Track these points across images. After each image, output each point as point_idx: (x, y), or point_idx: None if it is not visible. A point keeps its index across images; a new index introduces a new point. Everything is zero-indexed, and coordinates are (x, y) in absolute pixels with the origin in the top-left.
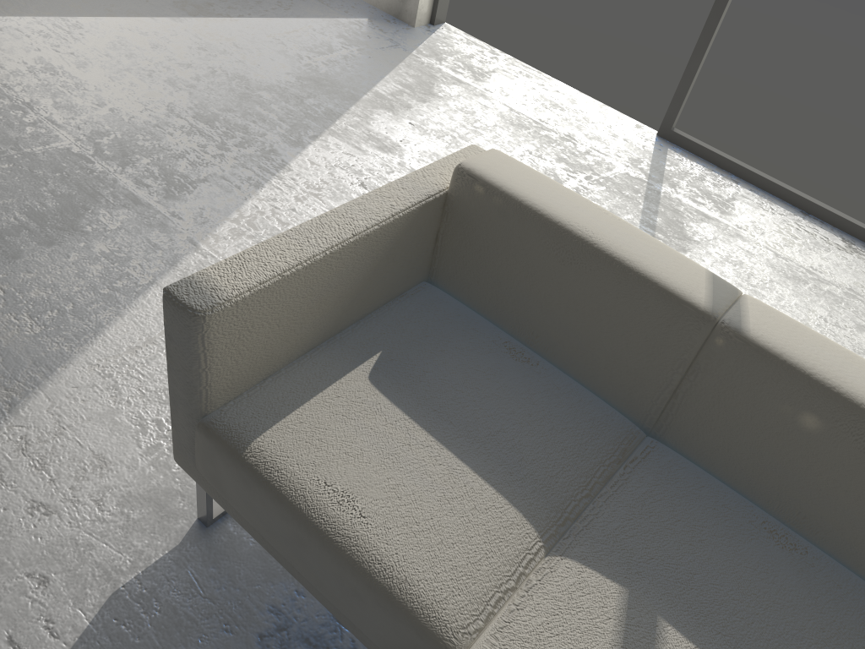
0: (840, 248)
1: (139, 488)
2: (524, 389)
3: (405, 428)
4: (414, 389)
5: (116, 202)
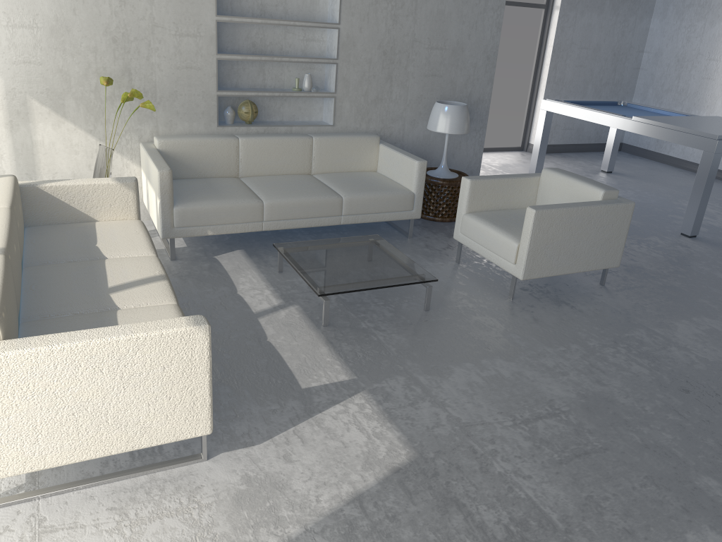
0: None
1: (227, 481)
2: None
3: None
4: None
5: None
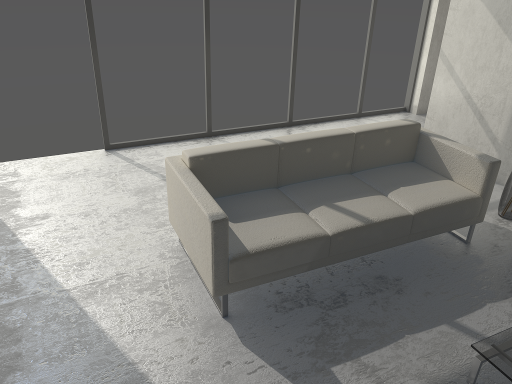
0: (197, 143)
1: (200, 330)
2: (253, 199)
3: (257, 221)
4: (243, 216)
5: (4, 311)
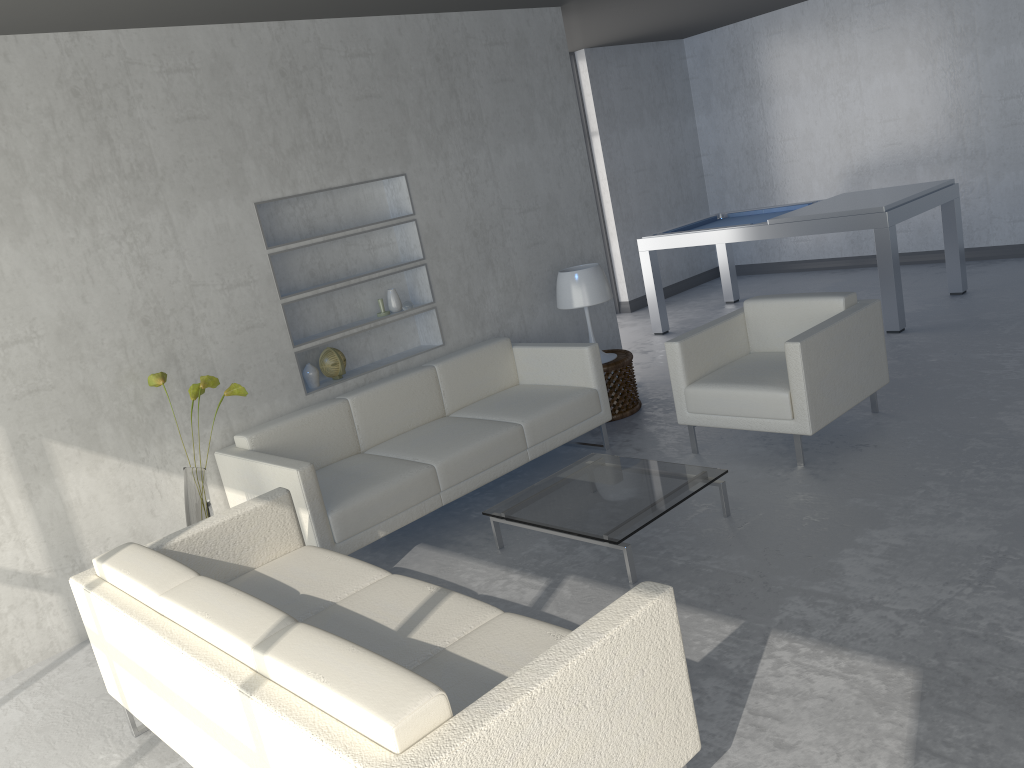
0: None
1: None
2: None
3: None
4: None
5: None
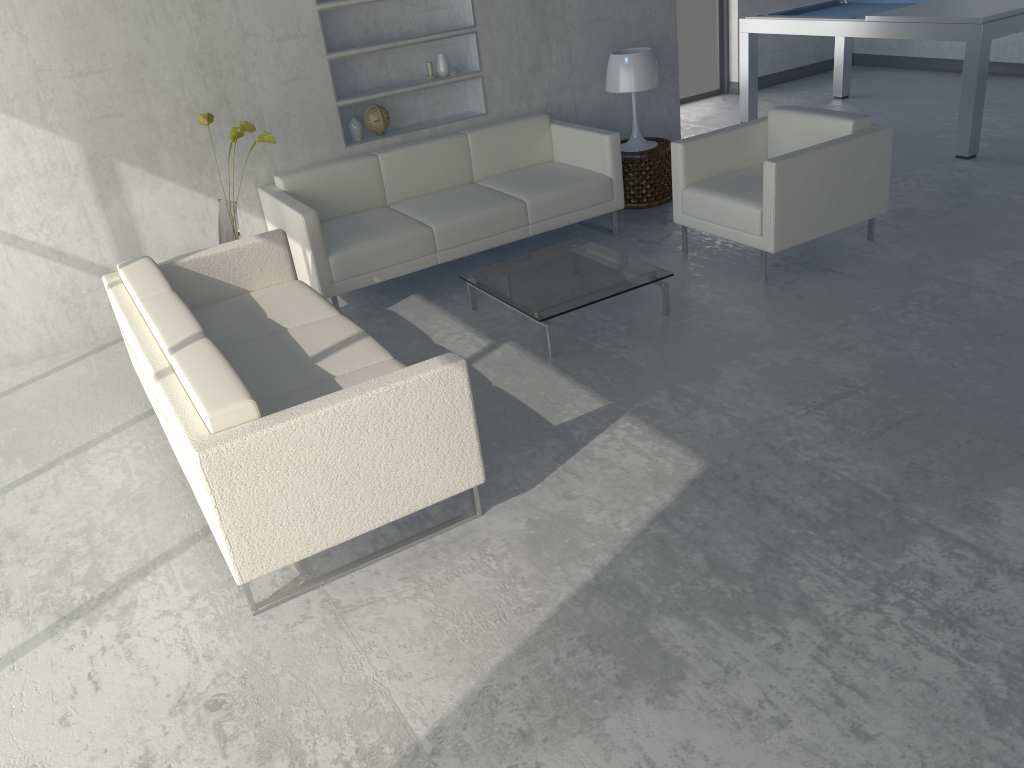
0: None
1: (513, 530)
2: None
3: None
4: None
5: None
